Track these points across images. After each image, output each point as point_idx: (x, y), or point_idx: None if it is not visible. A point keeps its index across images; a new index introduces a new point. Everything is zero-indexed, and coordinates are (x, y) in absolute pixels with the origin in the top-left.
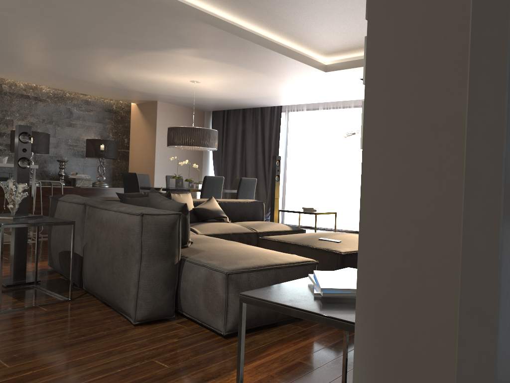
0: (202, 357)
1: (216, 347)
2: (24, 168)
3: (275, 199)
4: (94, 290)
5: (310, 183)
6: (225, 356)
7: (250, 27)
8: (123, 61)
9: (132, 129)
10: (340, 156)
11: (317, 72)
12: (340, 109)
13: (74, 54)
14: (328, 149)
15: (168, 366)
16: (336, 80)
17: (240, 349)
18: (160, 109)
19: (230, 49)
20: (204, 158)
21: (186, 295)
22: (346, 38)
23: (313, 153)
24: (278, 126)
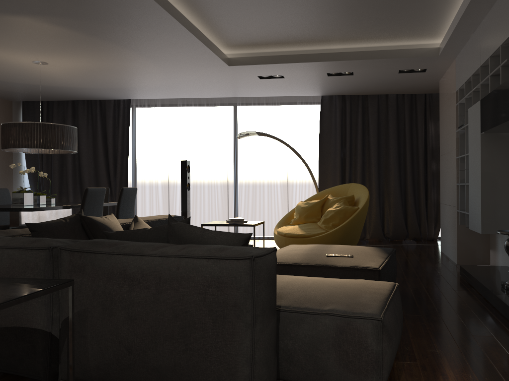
0: None
1: None
2: None
3: (187, 212)
4: None
5: (170, 188)
6: None
7: (174, 4)
8: None
9: None
10: (206, 158)
11: (219, 64)
12: (204, 106)
13: None
14: (191, 150)
15: None
16: (231, 75)
17: None
18: None
19: (139, 27)
20: (15, 163)
21: (294, 357)
22: (273, 31)
23: (172, 154)
24: (125, 123)
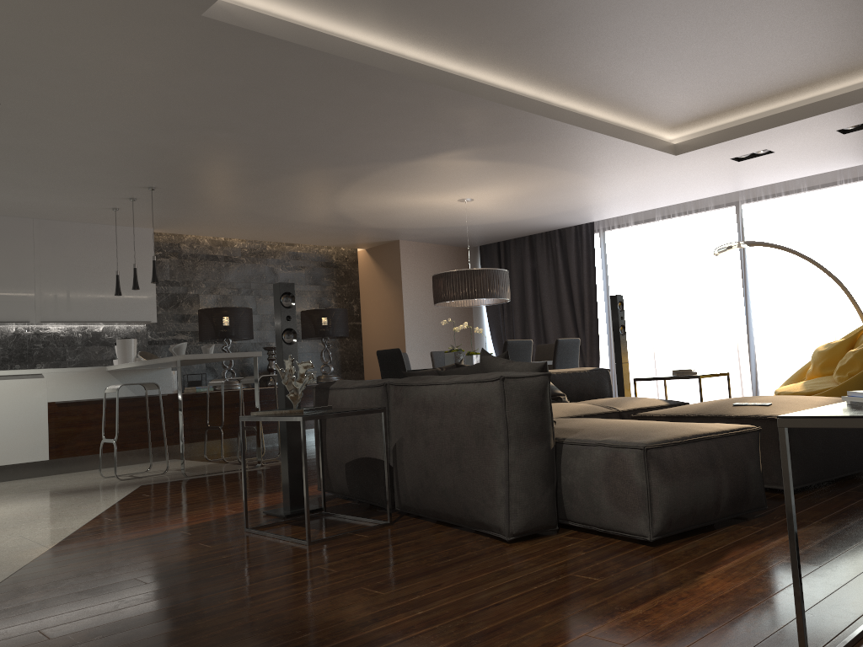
0: (638, 567)
1: (648, 556)
2: (290, 344)
3: (623, 364)
4: (423, 507)
5: (654, 340)
6: (671, 564)
7: (562, 102)
8: (366, 182)
9: (362, 289)
10: (701, 291)
11: (661, 157)
12: (692, 214)
13: (297, 182)
14: (679, 281)
15: (599, 579)
16: (692, 165)
17: (788, 491)
18: (404, 253)
19: (532, 140)
20: (476, 322)
21: (573, 493)
22: (711, 96)
23: (653, 291)
24: (591, 255)
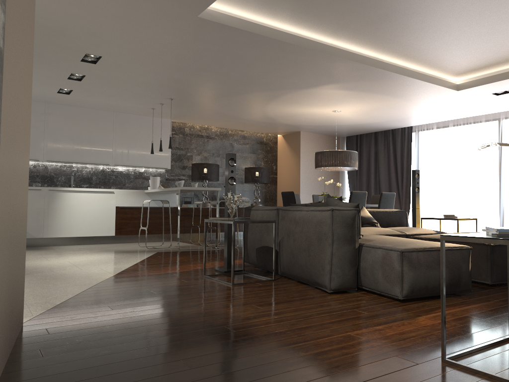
0: (389, 310)
1: (397, 306)
2: (232, 185)
3: (416, 209)
4: (291, 273)
5: (443, 197)
6: (407, 311)
7: (389, 60)
8: (281, 100)
9: (279, 157)
10: (473, 170)
11: (449, 91)
12: (471, 124)
13: (245, 98)
14: (460, 163)
15: (367, 313)
16: (468, 97)
17: (442, 270)
18: (302, 138)
19: (371, 80)
20: (341, 180)
21: (365, 272)
22: (478, 58)
23: (445, 168)
24: (409, 145)
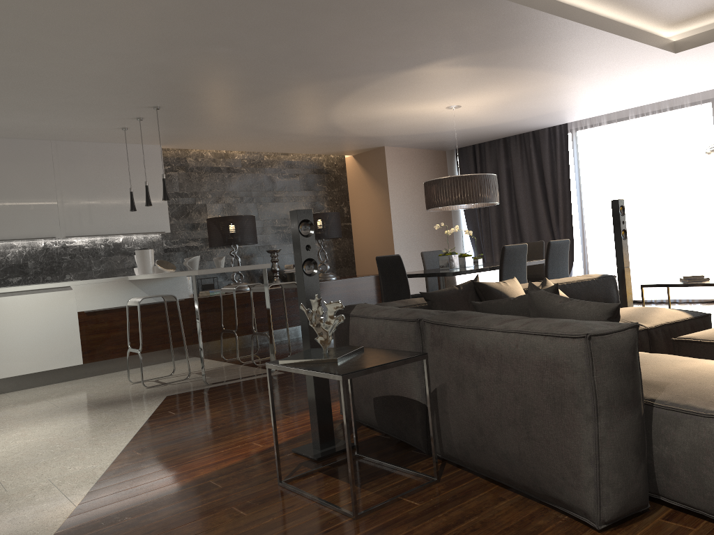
0: None
1: None
2: (311, 276)
3: (625, 268)
4: (473, 462)
5: (627, 234)
6: None
7: (571, 0)
8: (361, 94)
9: (351, 192)
10: (675, 186)
11: (660, 55)
12: (667, 112)
13: (295, 96)
14: (653, 177)
15: None
16: (686, 63)
17: None
18: (389, 158)
19: (535, 43)
20: (454, 219)
21: (671, 469)
22: None
23: (626, 187)
24: (564, 155)
